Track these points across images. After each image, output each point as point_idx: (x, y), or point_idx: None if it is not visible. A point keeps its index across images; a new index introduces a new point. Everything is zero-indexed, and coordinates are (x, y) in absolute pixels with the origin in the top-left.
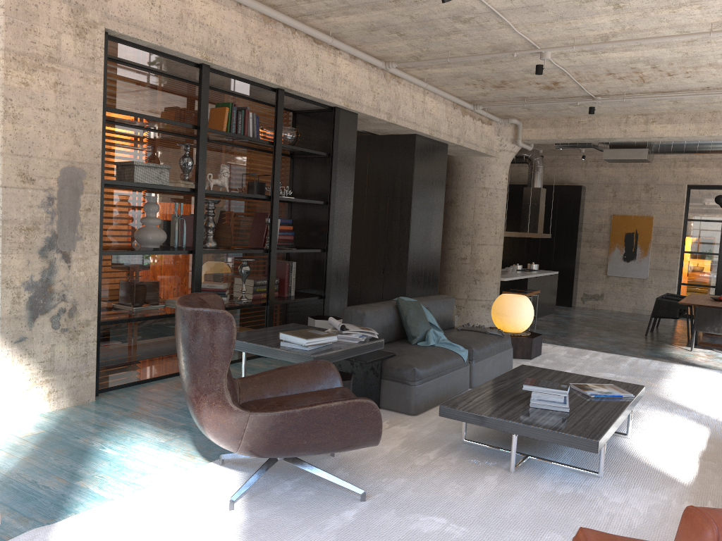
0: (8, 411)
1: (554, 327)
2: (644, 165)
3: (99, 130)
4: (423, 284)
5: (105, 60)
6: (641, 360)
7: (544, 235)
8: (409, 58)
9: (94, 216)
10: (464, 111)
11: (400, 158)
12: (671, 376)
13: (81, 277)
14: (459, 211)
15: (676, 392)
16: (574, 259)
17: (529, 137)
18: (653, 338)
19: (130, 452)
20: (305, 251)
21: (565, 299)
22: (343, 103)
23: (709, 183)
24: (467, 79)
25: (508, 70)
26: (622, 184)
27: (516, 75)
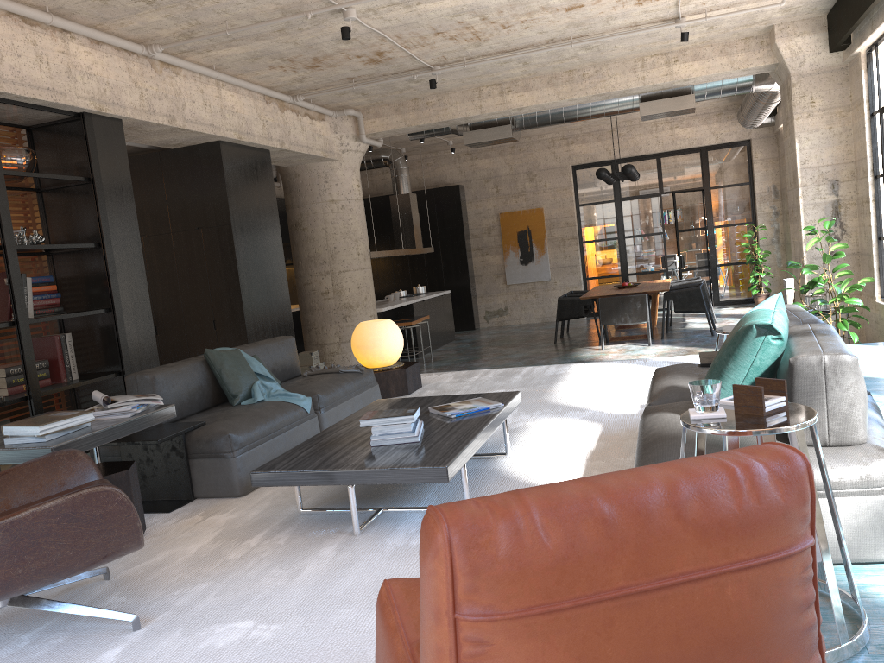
0: None
1: (454, 356)
2: (522, 150)
3: None
4: (272, 332)
5: None
6: (538, 367)
7: (425, 250)
8: (178, 38)
9: None
10: (283, 106)
11: (206, 174)
12: (568, 378)
13: None
14: (308, 235)
15: (571, 394)
16: (467, 273)
17: (374, 129)
18: (563, 344)
19: None
20: (79, 314)
21: (467, 321)
22: (93, 105)
23: (593, 160)
24: (270, 61)
25: (314, 42)
26: (503, 176)
27: (327, 47)
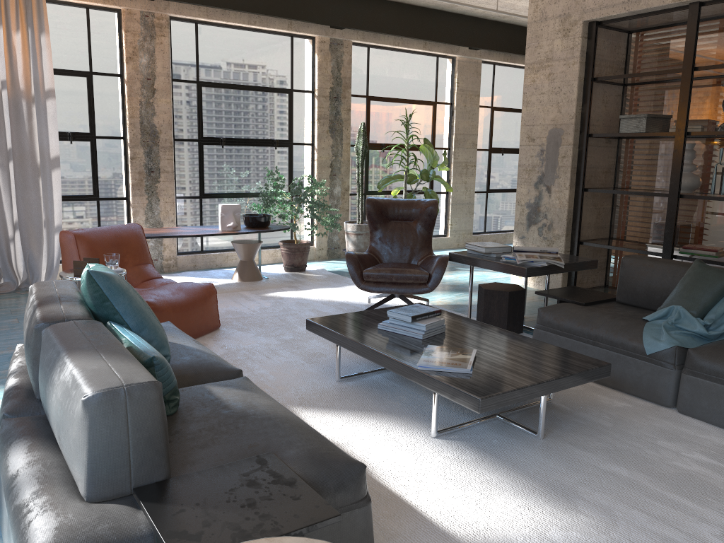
0: (514, 277)
1: None
2: None
3: (574, 98)
4: None
5: (592, 43)
6: None
7: None
8: None
9: (567, 161)
10: None
11: None
12: None
13: (556, 204)
14: None
15: None
16: None
17: None
18: None
19: (456, 296)
20: None
21: None
22: None
23: None
24: None
25: None
26: None
27: None
